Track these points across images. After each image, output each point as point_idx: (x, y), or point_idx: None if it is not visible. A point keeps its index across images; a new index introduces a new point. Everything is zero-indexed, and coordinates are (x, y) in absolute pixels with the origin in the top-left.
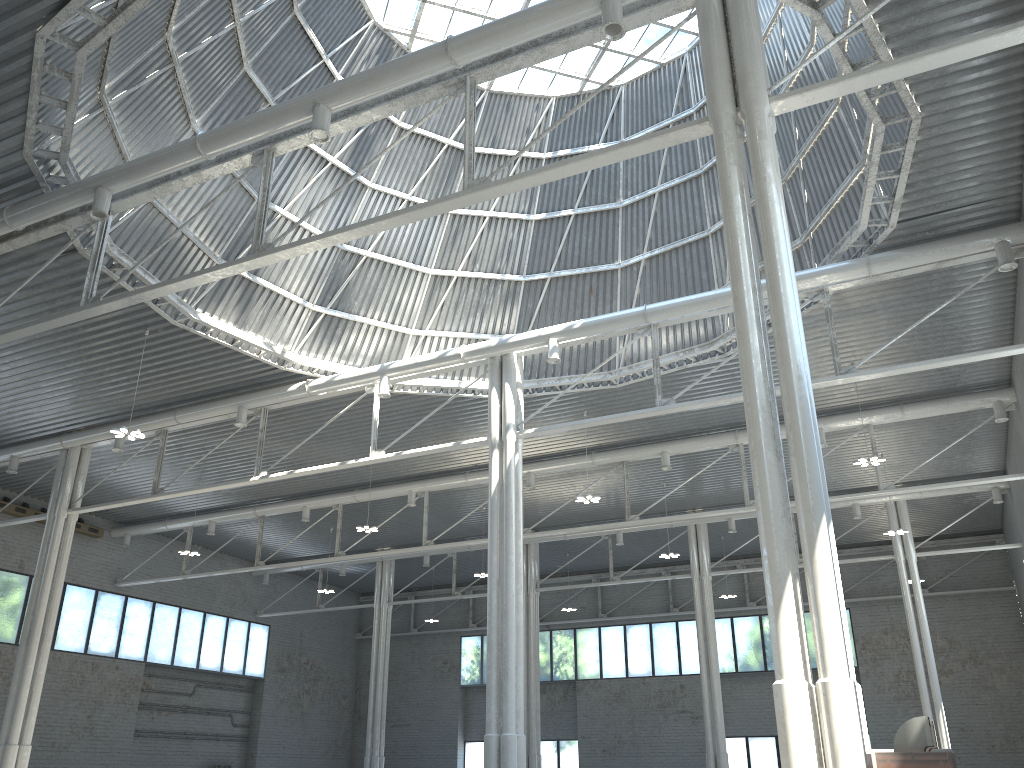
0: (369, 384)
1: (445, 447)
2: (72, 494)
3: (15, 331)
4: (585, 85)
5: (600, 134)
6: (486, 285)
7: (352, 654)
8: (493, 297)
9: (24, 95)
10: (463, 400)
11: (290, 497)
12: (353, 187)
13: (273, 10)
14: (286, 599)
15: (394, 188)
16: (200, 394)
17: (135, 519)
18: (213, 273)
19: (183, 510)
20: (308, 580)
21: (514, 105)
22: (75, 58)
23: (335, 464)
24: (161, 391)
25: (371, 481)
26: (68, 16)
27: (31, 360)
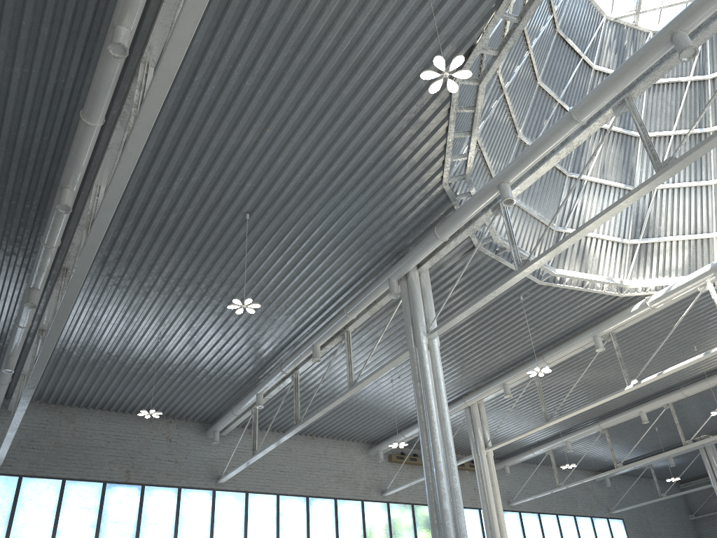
0: (701, 284)
1: None
2: (483, 437)
3: (471, 307)
4: None
5: None
6: None
7: (693, 533)
8: None
9: (443, 137)
10: None
11: (623, 408)
12: (629, 141)
13: (545, 34)
14: (626, 496)
15: (659, 130)
16: (557, 337)
17: (507, 453)
18: (626, 201)
19: (541, 438)
20: (636, 478)
21: None
22: (478, 90)
23: (699, 356)
24: (528, 343)
25: (691, 377)
26: (474, 58)
27: (442, 345)
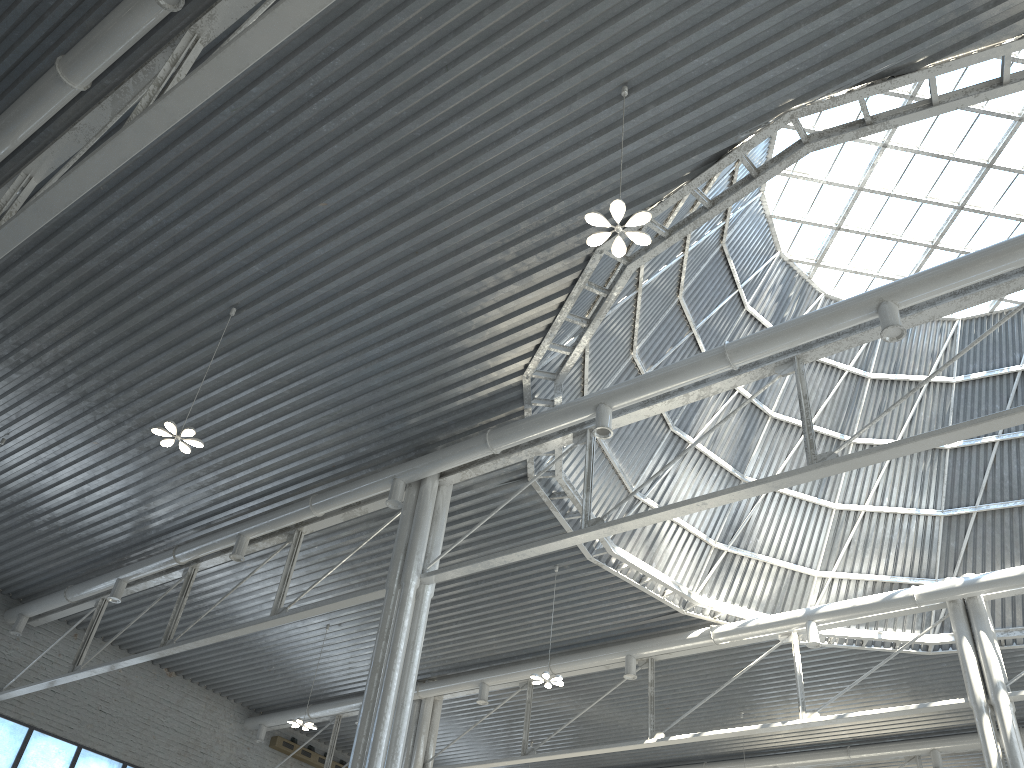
0: (784, 632)
1: (906, 710)
2: (425, 751)
3: (500, 557)
4: (998, 304)
5: (1020, 354)
6: (898, 521)
7: None
8: (907, 534)
9: (551, 314)
10: (877, 655)
11: None
12: (756, 416)
13: (708, 241)
14: None
15: (794, 417)
16: (578, 641)
17: None
18: (758, 487)
19: None
20: None
21: (915, 329)
22: (623, 271)
23: (755, 727)
24: (538, 636)
25: (721, 753)
26: (637, 228)
27: None
